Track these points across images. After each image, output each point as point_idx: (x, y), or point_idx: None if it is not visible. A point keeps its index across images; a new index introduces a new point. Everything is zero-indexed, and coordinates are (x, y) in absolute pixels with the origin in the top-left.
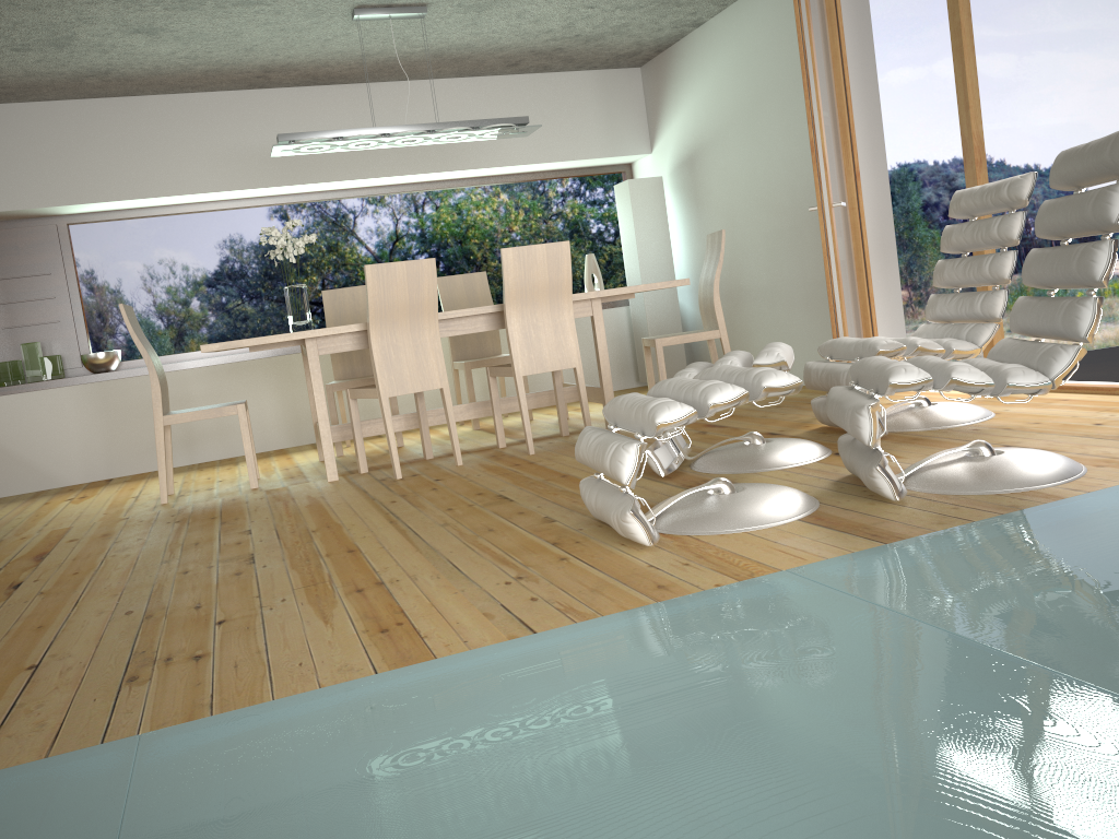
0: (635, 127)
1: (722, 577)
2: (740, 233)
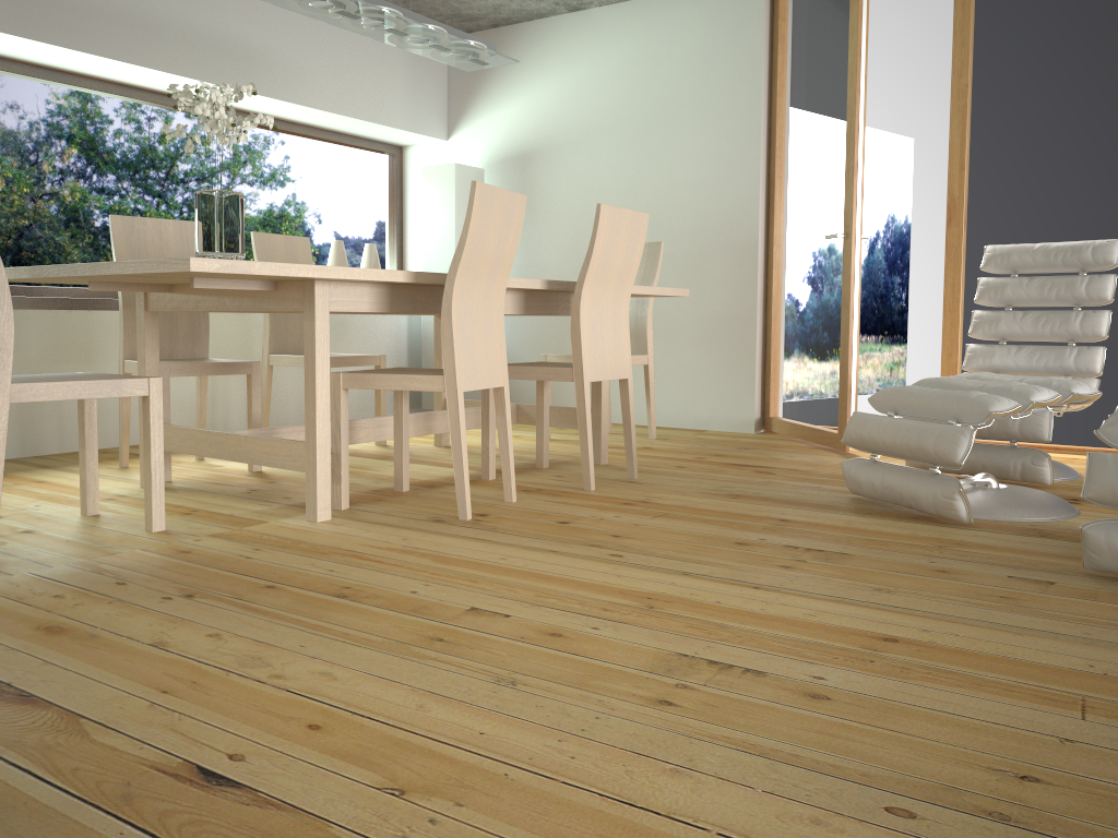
0: (436, 105)
1: None
2: None
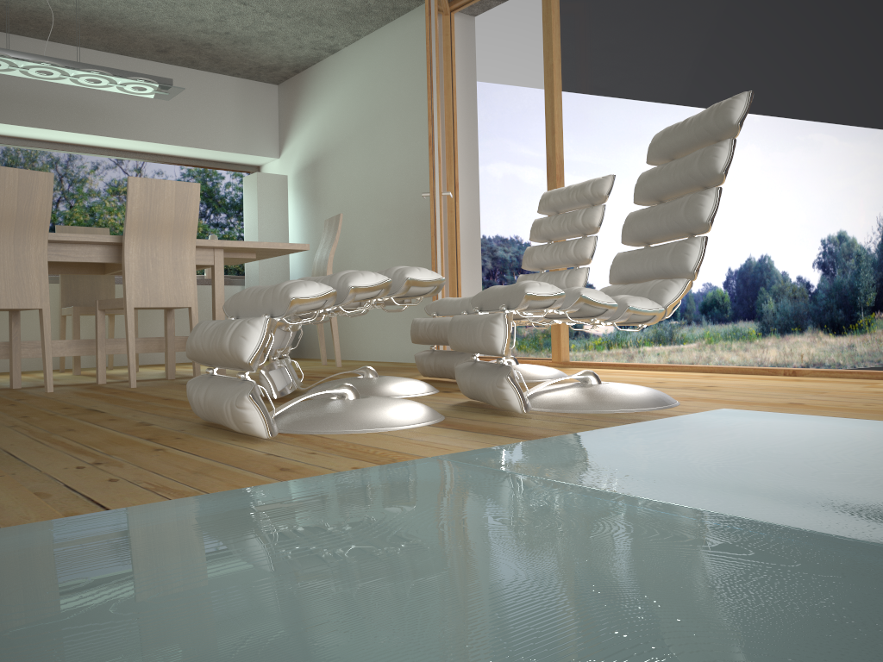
0: (268, 133)
1: (359, 462)
2: (352, 228)
